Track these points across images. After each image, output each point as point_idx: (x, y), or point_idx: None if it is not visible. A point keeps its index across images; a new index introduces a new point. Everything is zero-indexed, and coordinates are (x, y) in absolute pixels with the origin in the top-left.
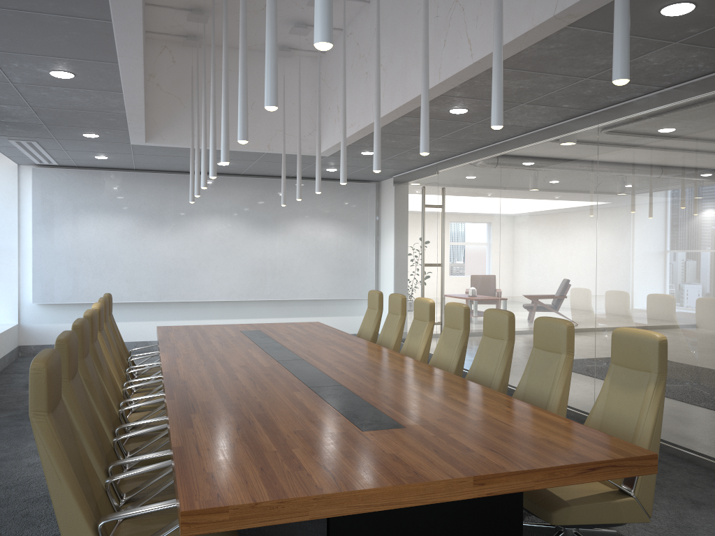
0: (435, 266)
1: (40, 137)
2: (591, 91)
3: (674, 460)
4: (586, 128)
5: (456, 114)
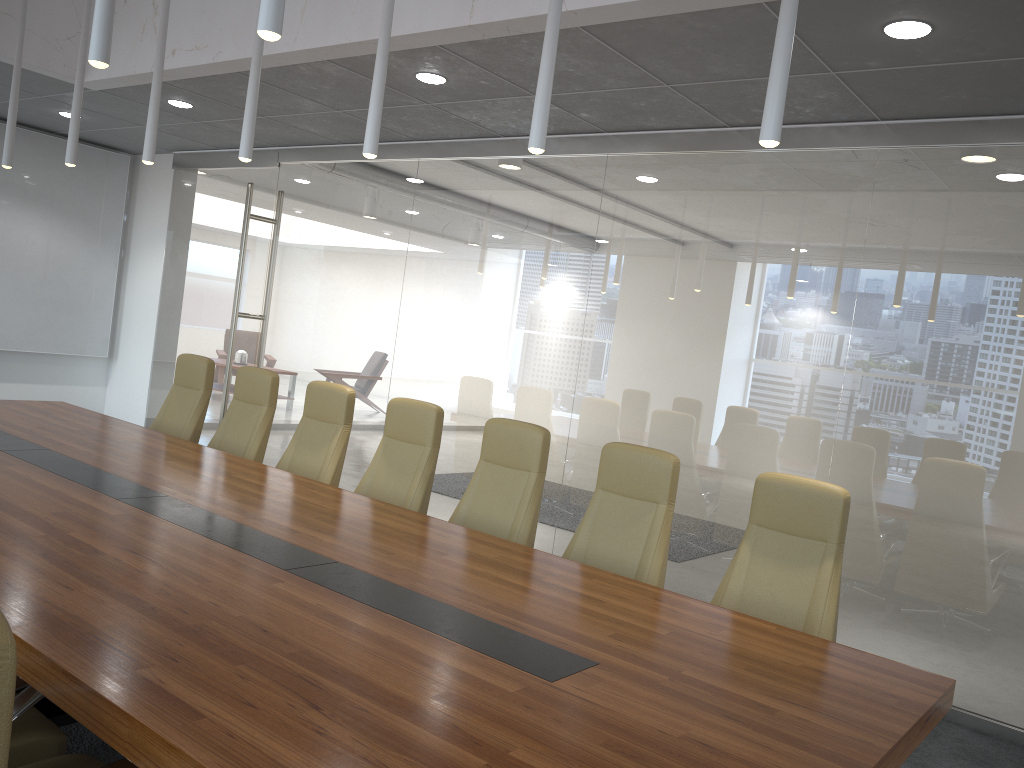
0: (257, 319)
1: None
2: (645, 104)
3: None
4: (587, 155)
5: (418, 83)
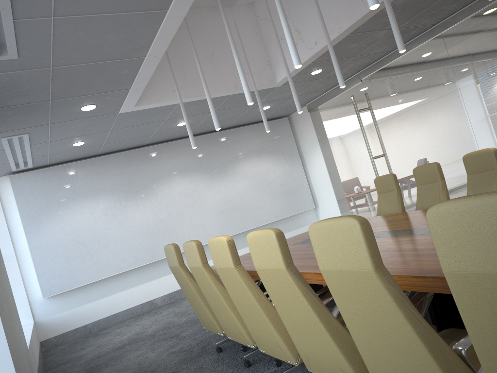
0: (382, 156)
1: (35, 125)
2: None
3: None
4: None
5: None
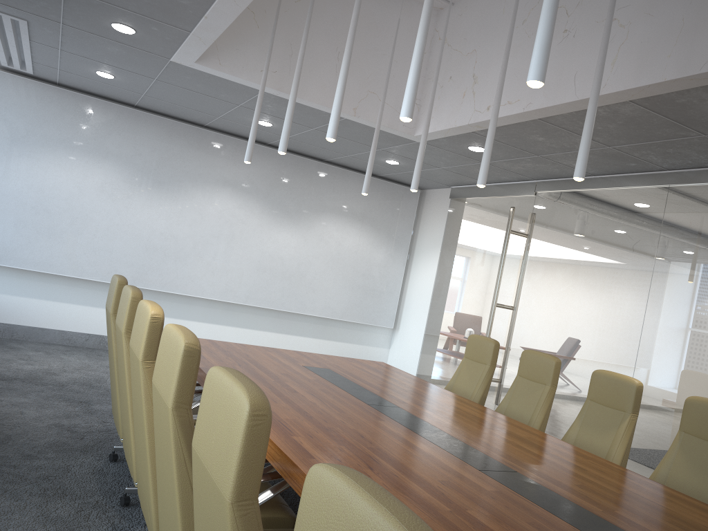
0: (510, 309)
1: (39, 13)
2: None
3: None
4: None
5: None
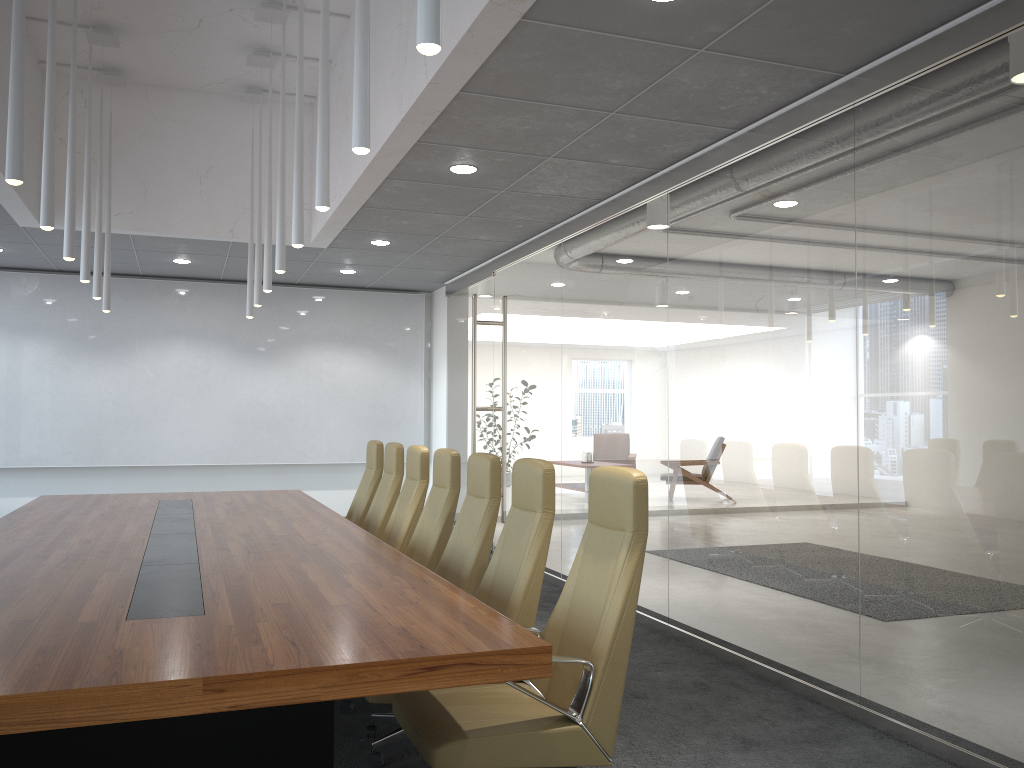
0: (491, 410)
1: None
2: (633, 135)
3: (755, 682)
4: (655, 197)
5: (465, 176)
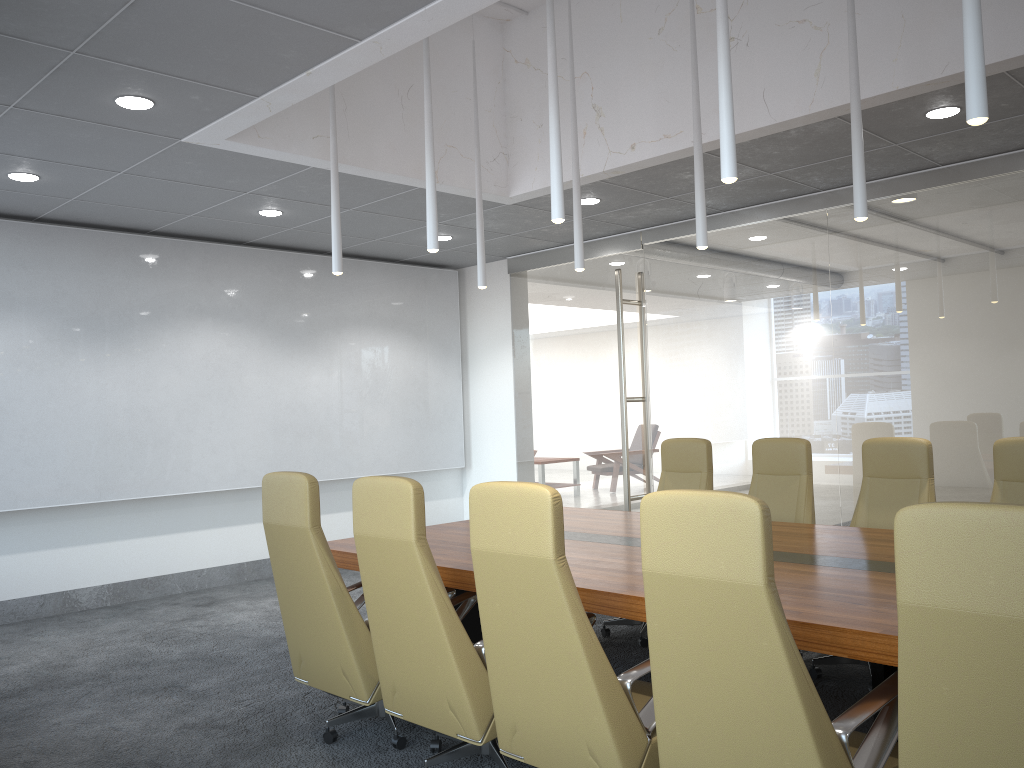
0: (644, 400)
1: None
2: None
3: None
4: None
5: (916, 121)
